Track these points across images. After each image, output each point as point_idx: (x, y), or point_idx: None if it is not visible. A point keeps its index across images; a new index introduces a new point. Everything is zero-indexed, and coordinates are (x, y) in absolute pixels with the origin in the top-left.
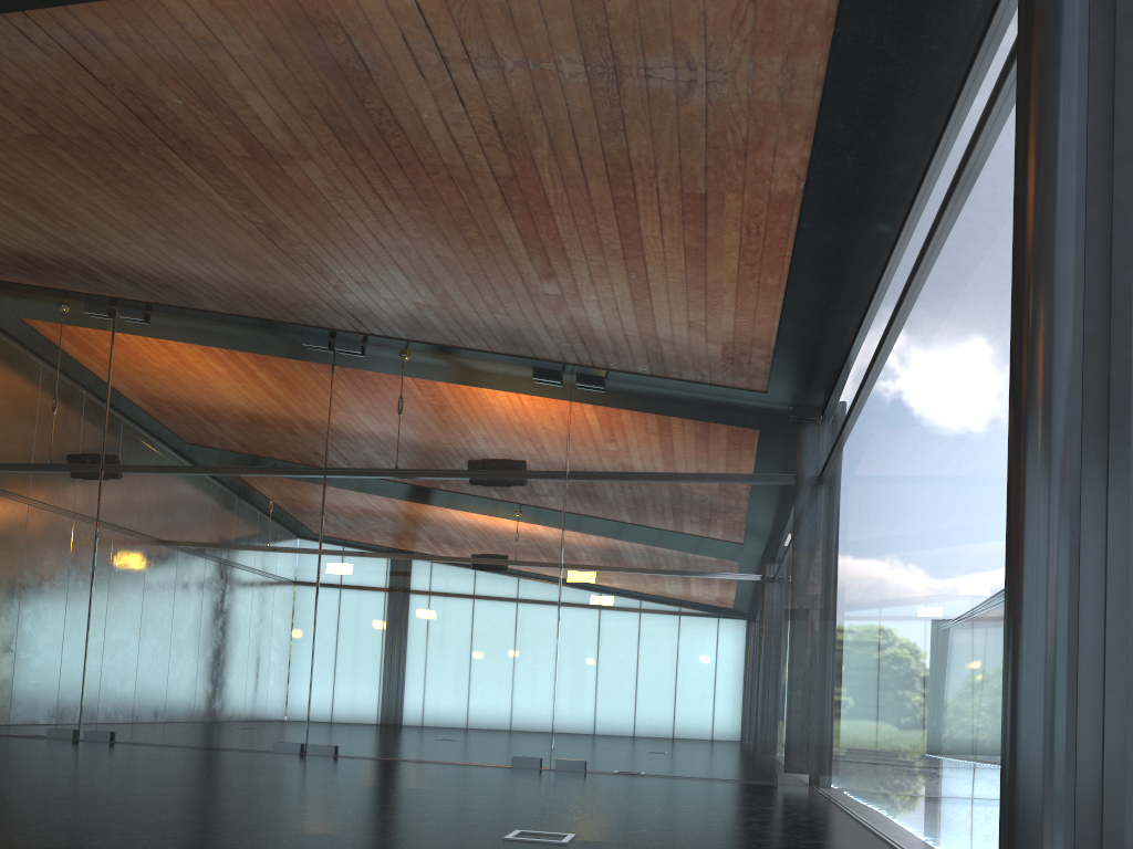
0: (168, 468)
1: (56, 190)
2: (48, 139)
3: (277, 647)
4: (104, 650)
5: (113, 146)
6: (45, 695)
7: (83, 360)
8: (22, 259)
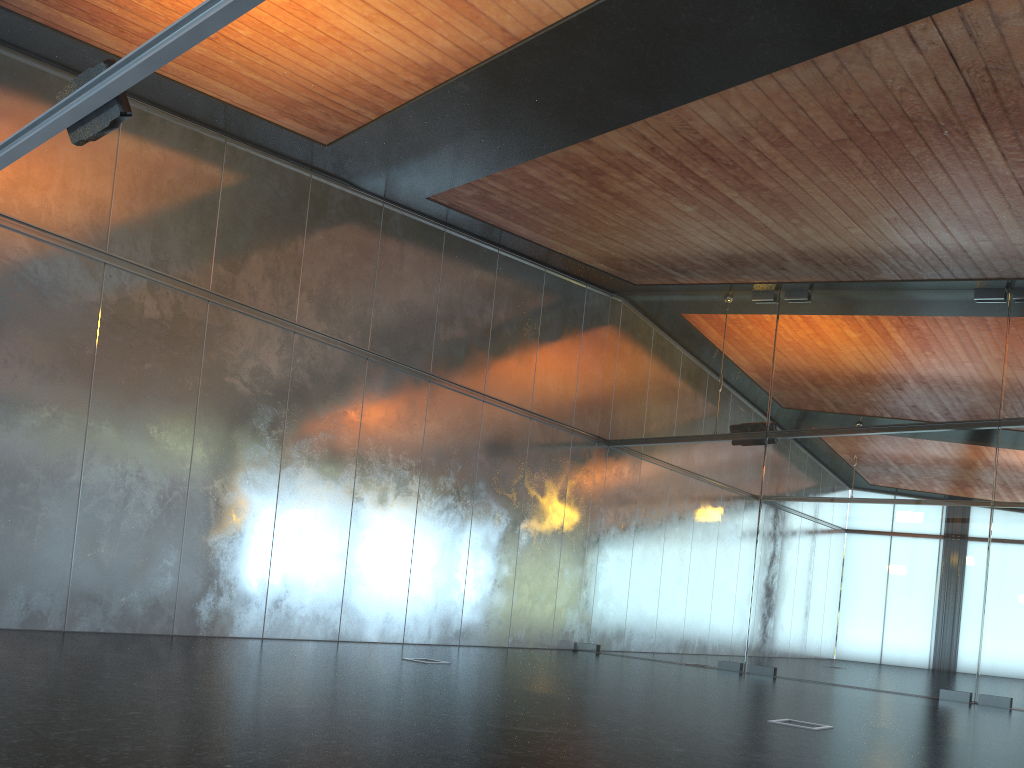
0: (829, 430)
1: (815, 189)
2: (849, 141)
3: (942, 597)
4: (768, 595)
5: (916, 132)
6: (715, 632)
7: (750, 342)
8: (724, 261)
